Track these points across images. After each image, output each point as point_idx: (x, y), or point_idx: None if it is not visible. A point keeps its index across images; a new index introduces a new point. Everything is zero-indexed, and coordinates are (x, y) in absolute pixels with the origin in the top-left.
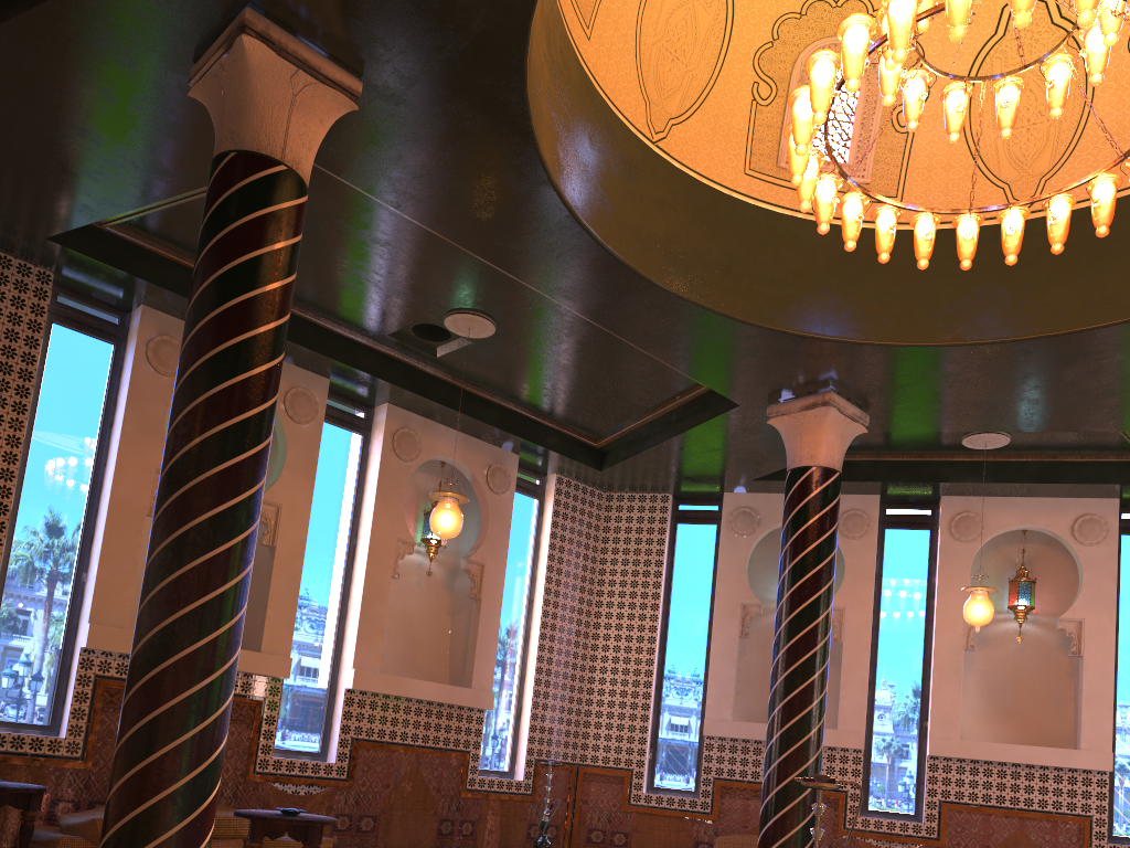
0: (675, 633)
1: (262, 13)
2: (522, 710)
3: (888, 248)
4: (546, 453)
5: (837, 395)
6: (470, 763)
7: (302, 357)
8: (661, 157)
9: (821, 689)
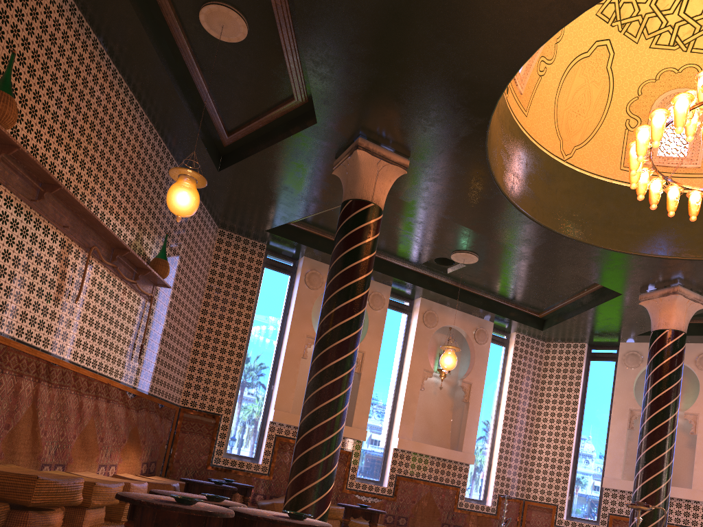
0: (587, 425)
1: (365, 138)
2: (491, 466)
3: (695, 213)
4: (509, 321)
5: (682, 288)
6: (460, 493)
7: (378, 276)
8: (568, 167)
9: (668, 461)
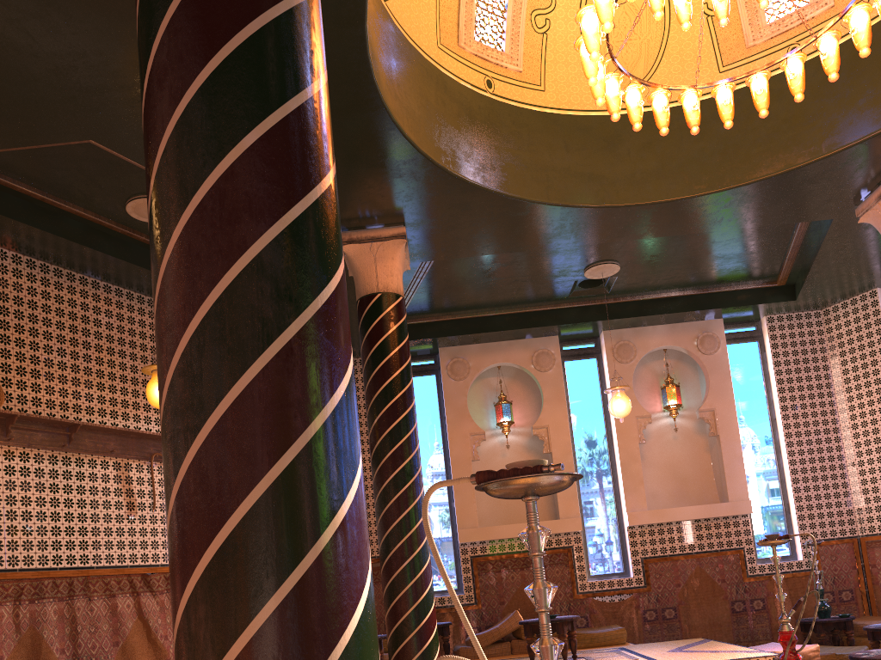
0: None
1: (346, 230)
2: (789, 505)
3: (763, 105)
4: (738, 309)
5: None
6: (746, 556)
7: (531, 332)
8: None
9: None
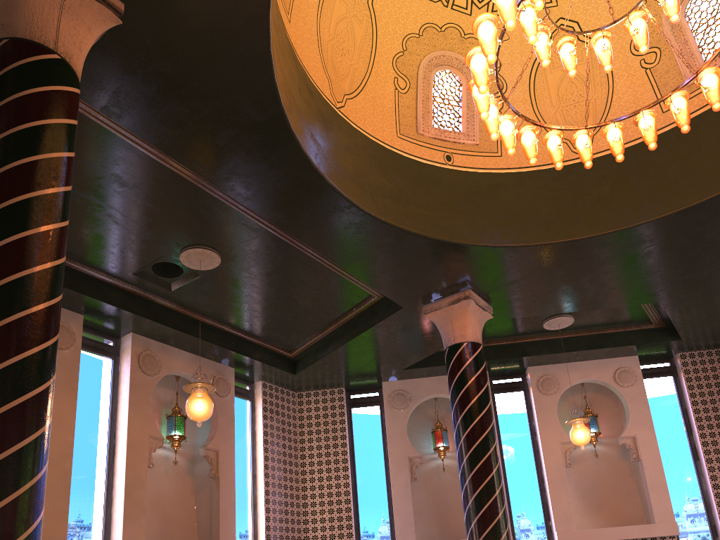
0: (363, 486)
1: None
2: None
3: (535, 155)
4: (255, 364)
5: (473, 292)
6: None
7: None
8: (343, 118)
9: (503, 501)
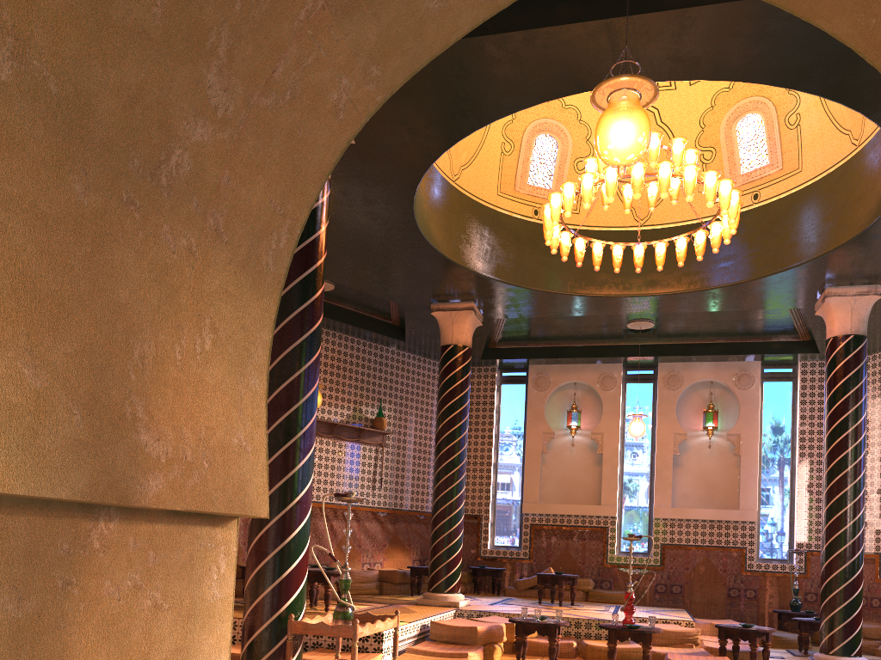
0: None
1: (436, 302)
2: (794, 519)
3: (679, 259)
4: (770, 355)
5: (833, 288)
6: (747, 554)
7: (598, 360)
8: (646, 230)
9: (846, 484)
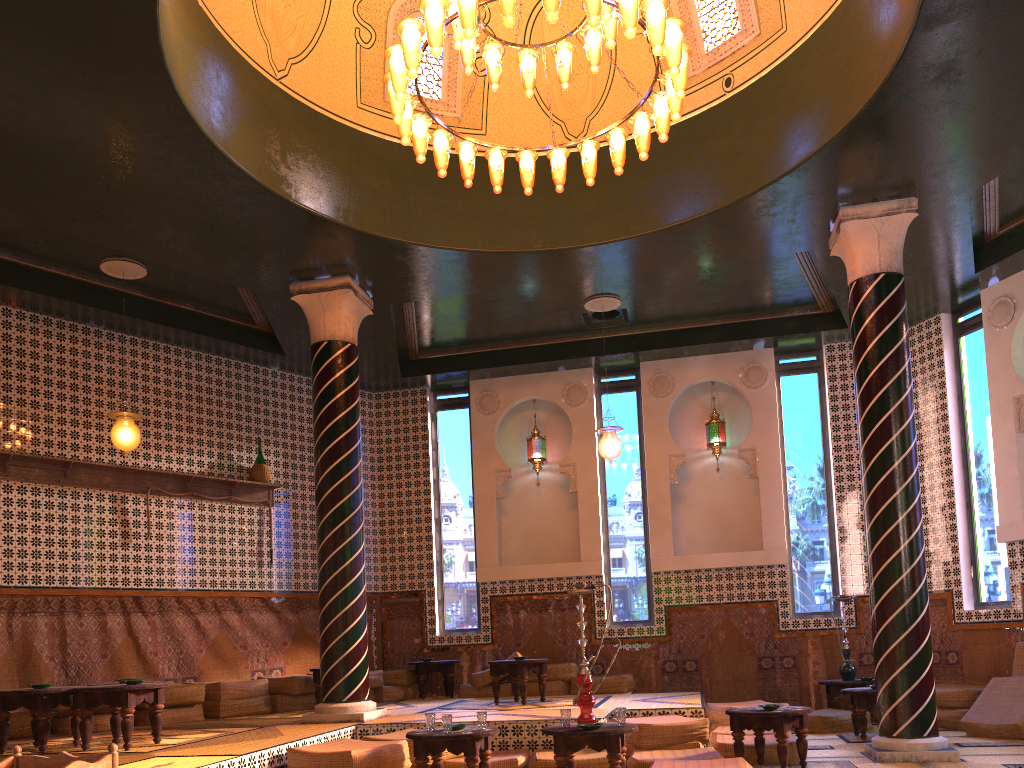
0: (974, 446)
1: (297, 281)
2: (836, 556)
3: (616, 163)
4: (784, 338)
5: (849, 208)
6: (779, 609)
7: (559, 365)
8: None
9: (894, 488)
